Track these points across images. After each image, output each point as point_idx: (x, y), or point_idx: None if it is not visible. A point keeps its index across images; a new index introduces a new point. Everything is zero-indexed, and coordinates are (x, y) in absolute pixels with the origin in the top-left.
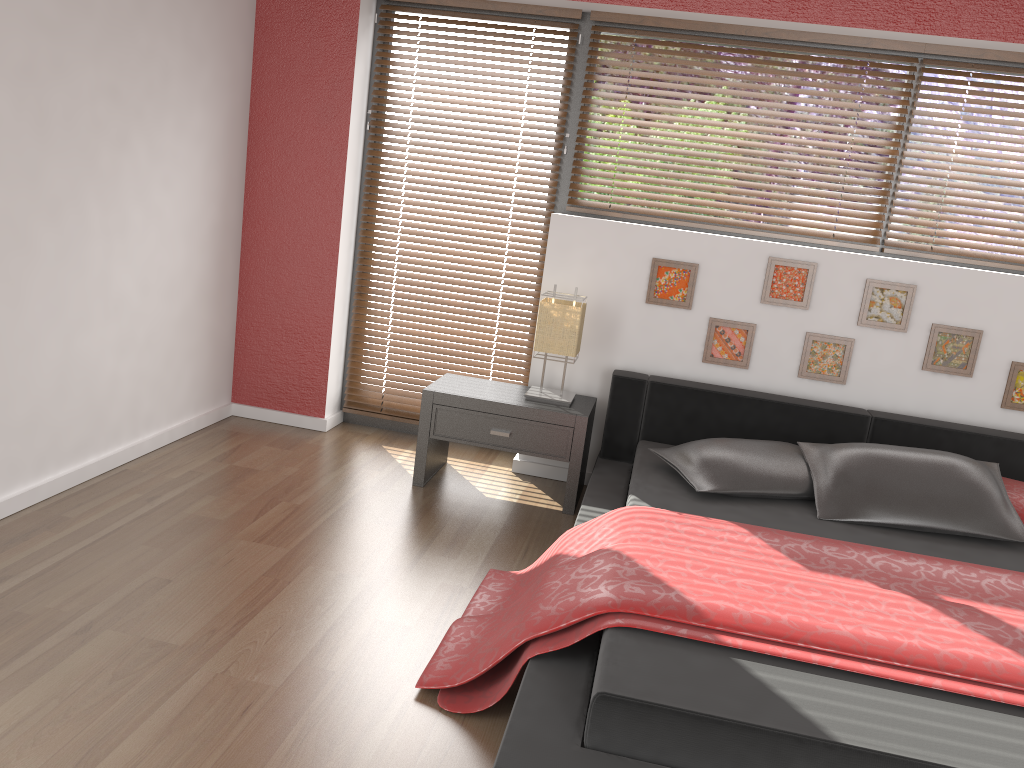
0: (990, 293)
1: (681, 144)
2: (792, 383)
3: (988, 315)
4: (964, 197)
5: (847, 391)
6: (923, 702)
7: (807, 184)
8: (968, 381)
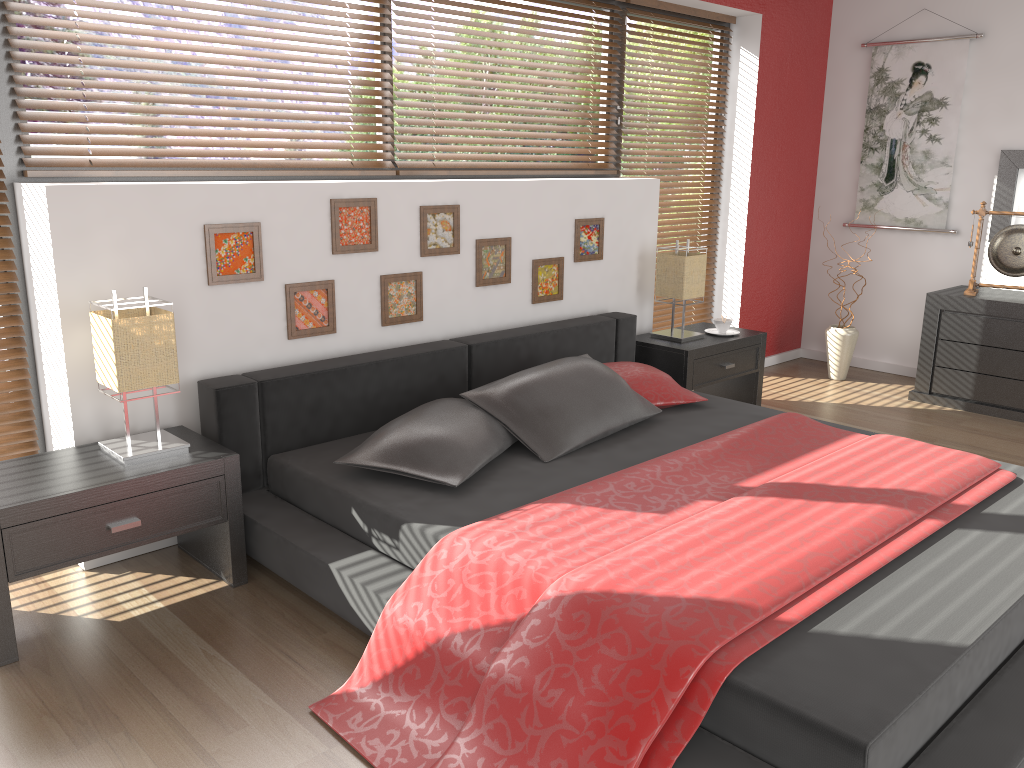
0: (509, 201)
1: (168, 67)
2: (378, 334)
3: (511, 222)
4: (450, 109)
5: (425, 327)
6: (901, 577)
7: (318, 108)
8: (508, 287)
